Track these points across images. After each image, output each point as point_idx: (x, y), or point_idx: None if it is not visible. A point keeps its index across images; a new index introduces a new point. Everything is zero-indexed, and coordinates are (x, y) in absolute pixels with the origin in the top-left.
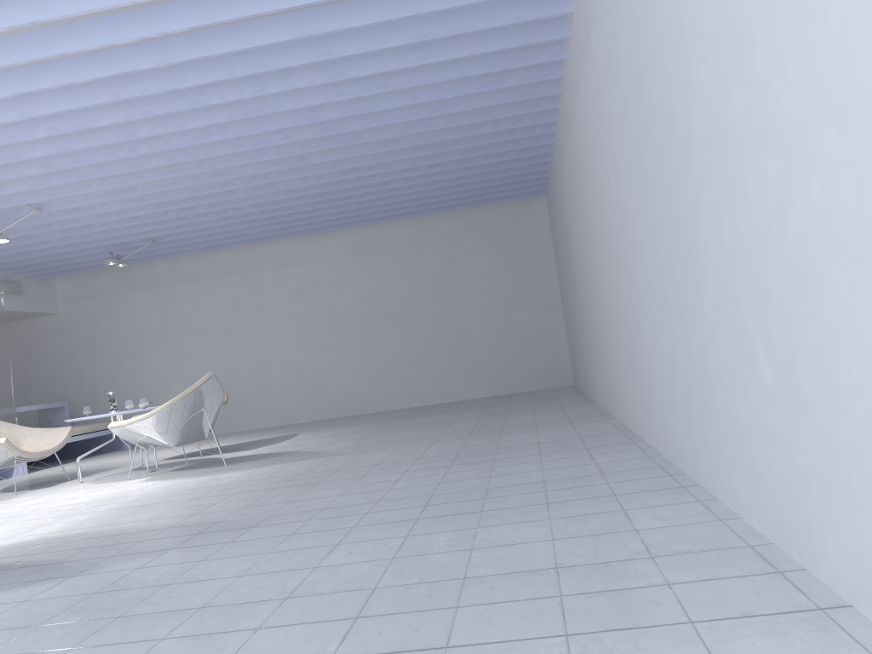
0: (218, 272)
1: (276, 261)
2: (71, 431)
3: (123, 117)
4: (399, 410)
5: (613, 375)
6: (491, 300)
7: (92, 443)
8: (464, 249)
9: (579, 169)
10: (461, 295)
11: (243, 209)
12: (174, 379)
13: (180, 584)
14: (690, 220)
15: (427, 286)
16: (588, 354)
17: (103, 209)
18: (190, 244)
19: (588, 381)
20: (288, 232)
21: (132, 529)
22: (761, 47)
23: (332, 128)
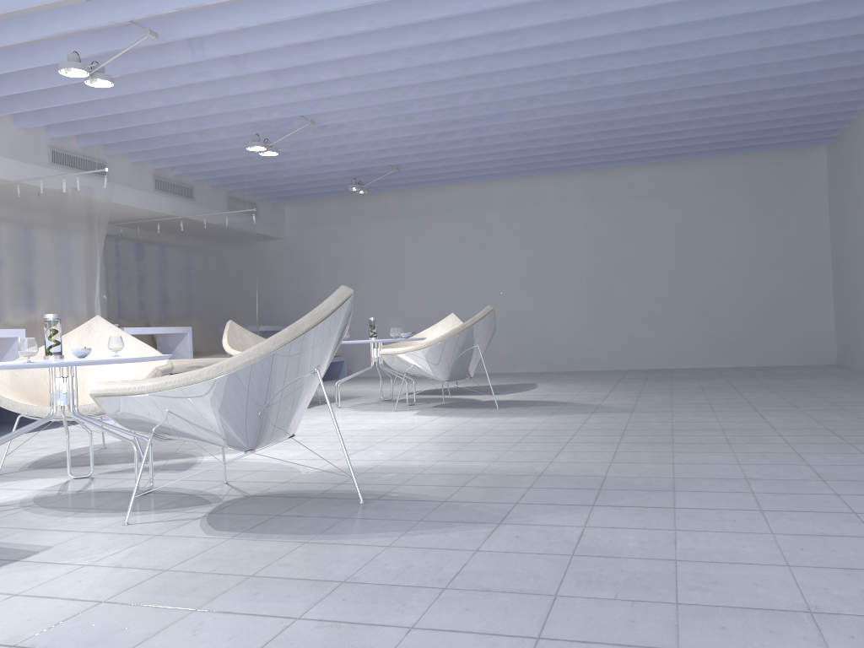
0: (445, 209)
1: (507, 201)
2: None
3: (451, 10)
4: (631, 371)
5: None
6: (746, 260)
7: None
8: (720, 201)
9: None
10: (710, 253)
11: (501, 139)
12: (392, 314)
13: (699, 563)
14: None
15: (672, 239)
16: None
17: (369, 127)
18: (426, 176)
19: None
20: (527, 170)
21: (489, 470)
22: None
23: (658, 38)
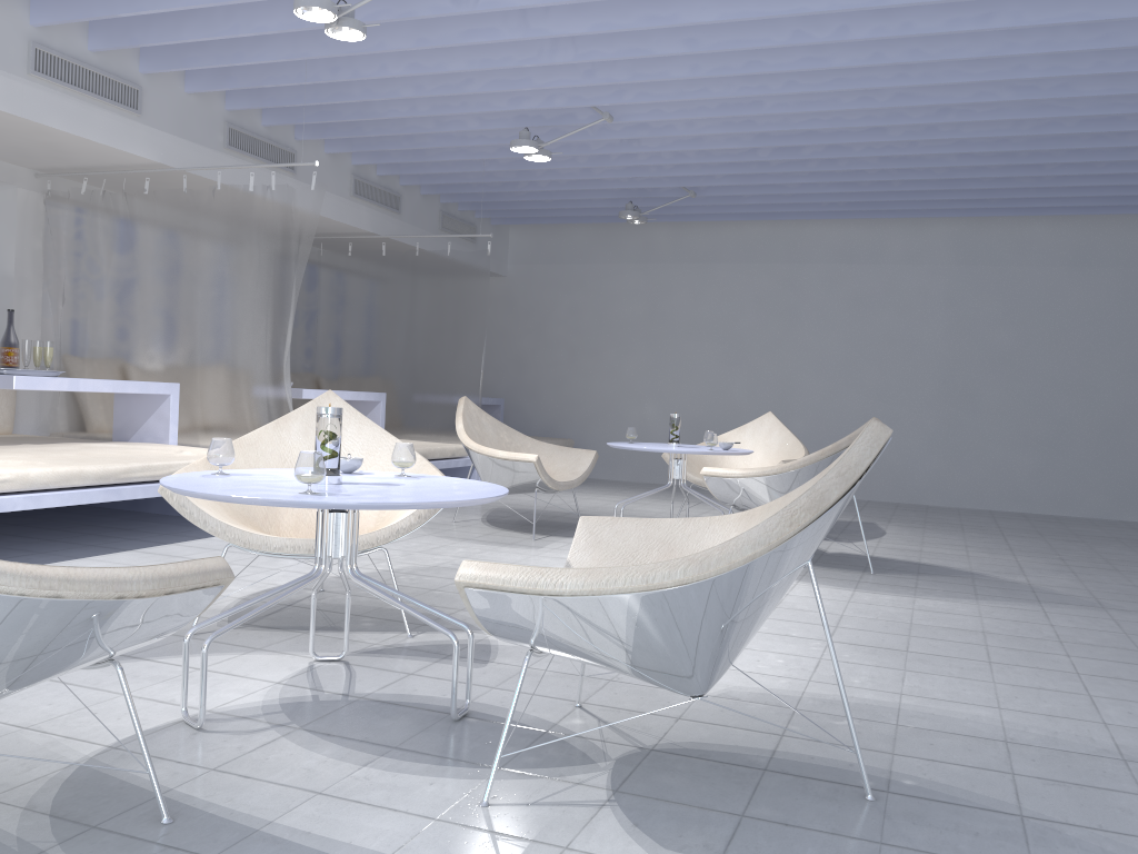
0: (741, 255)
1: (833, 252)
2: (595, 458)
3: None
4: (997, 514)
5: None
6: None
7: None
8: None
9: None
10: (1132, 354)
11: (865, 163)
12: (648, 396)
13: None
14: None
15: (1075, 329)
16: None
17: (685, 130)
18: (725, 207)
19: None
20: (872, 211)
21: (1014, 732)
22: None
23: None
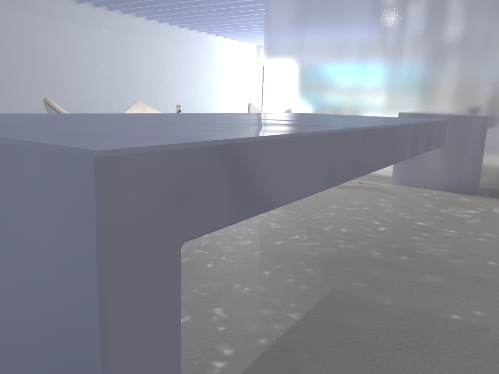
0: None
1: None
2: None
3: None
4: None
5: None
6: None
7: None
8: None
9: (31, 35)
10: None
11: None
12: None
13: None
14: (156, 92)
15: None
16: None
17: None
18: None
19: None
20: None
21: None
22: (180, 85)
23: None
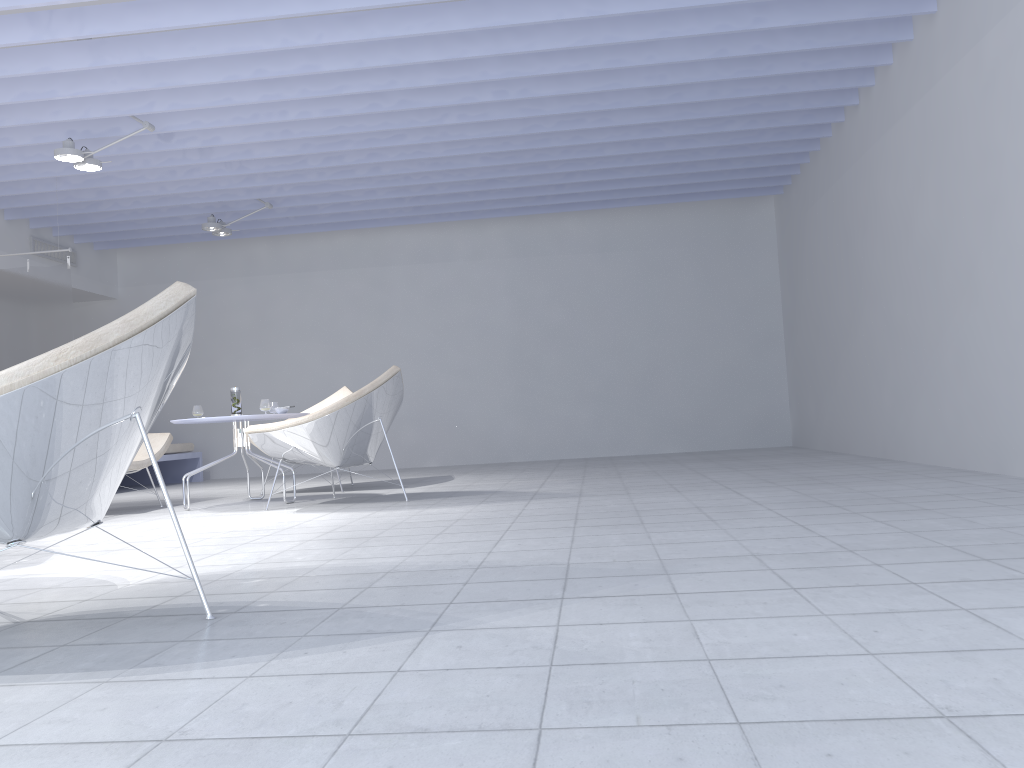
0: (334, 262)
1: (412, 254)
2: (170, 439)
3: None
4: (565, 460)
5: (1020, 410)
6: (692, 327)
7: (151, 471)
8: (662, 258)
9: (982, 110)
10: (652, 318)
11: (406, 168)
12: (264, 397)
13: (745, 662)
14: None
15: (608, 303)
16: (886, 394)
17: (232, 140)
18: (308, 219)
19: (871, 434)
20: (436, 216)
21: (404, 566)
22: None
23: (600, 35)
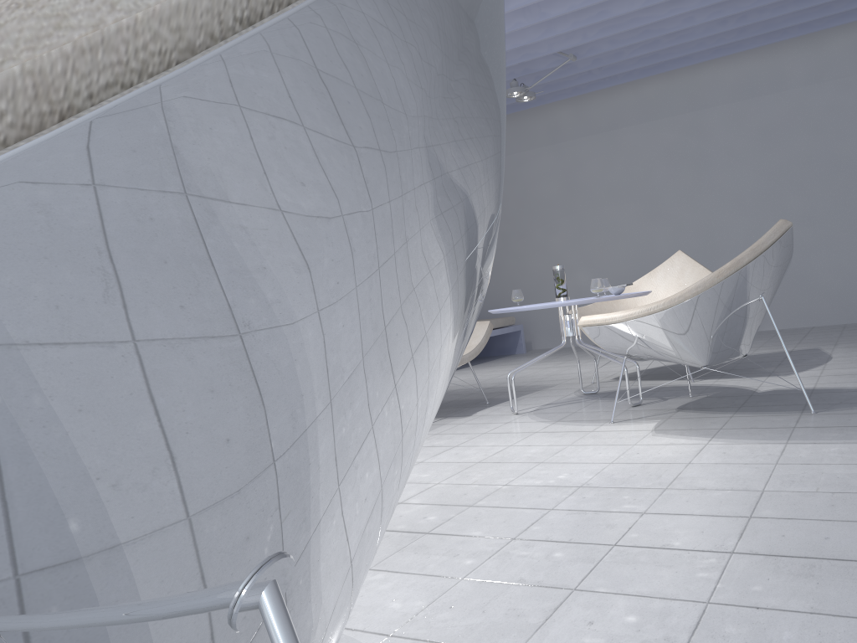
0: (642, 115)
1: (732, 91)
2: (490, 328)
3: None
4: None
5: None
6: None
7: None
8: None
9: None
10: None
11: None
12: (578, 265)
13: None
14: None
15: None
16: None
17: None
18: (613, 68)
19: None
20: (764, 37)
21: None
22: None
23: None
